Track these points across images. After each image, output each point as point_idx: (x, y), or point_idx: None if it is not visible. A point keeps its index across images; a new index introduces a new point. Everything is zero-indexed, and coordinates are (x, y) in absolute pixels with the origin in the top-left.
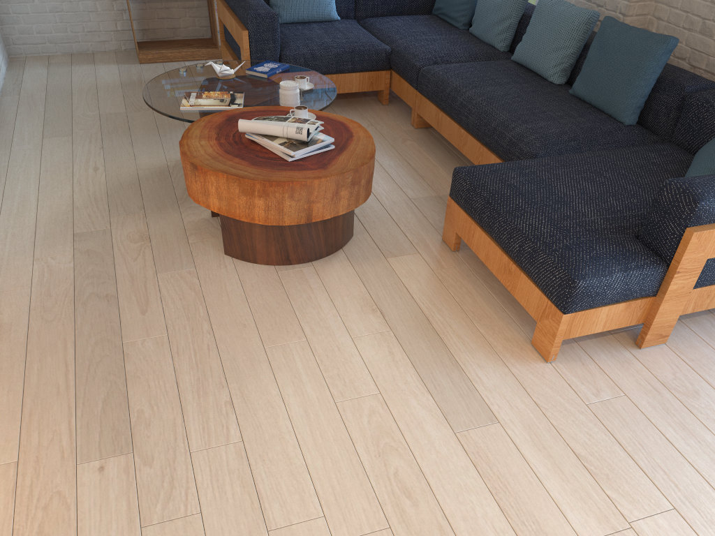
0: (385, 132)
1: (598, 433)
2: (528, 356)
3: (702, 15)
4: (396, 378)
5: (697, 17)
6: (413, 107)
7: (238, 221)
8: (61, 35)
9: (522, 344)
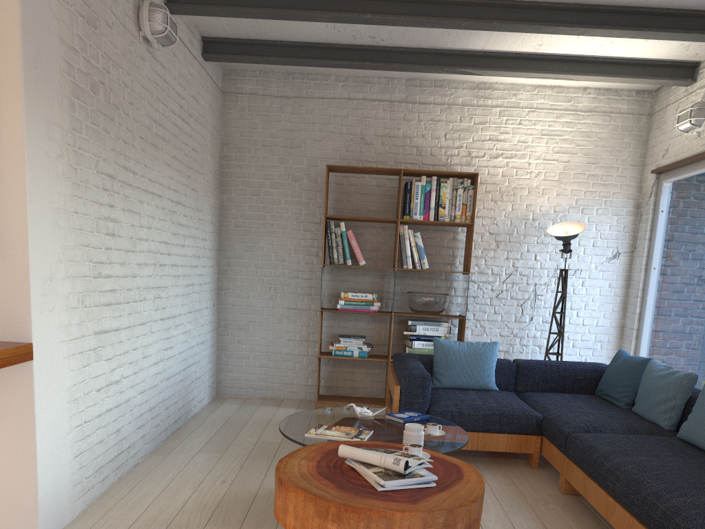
0: (527, 492)
1: None
2: None
3: None
4: None
5: None
6: (560, 472)
7: None
8: (262, 384)
9: None
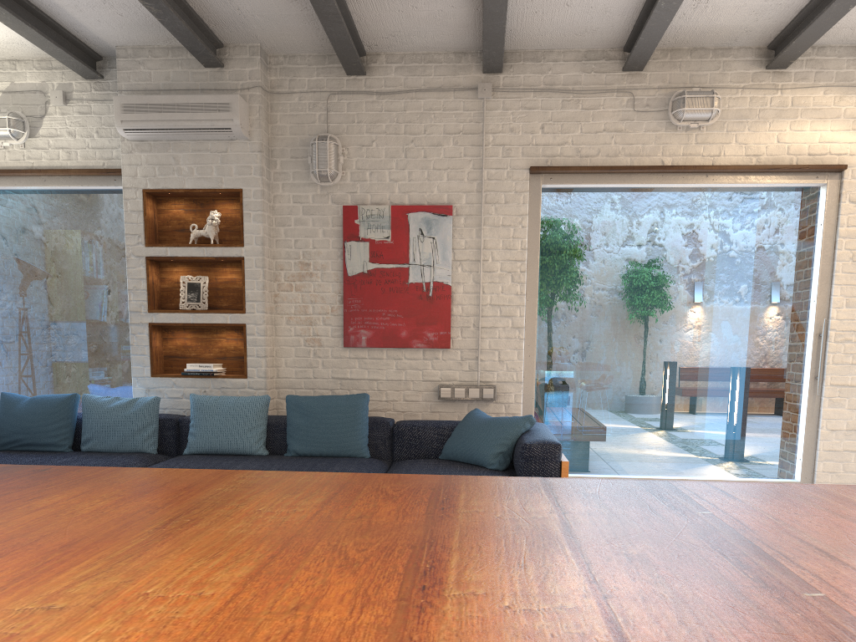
0: None
1: None
2: None
3: (329, 387)
4: None
5: (325, 389)
6: None
7: None
8: None
9: None
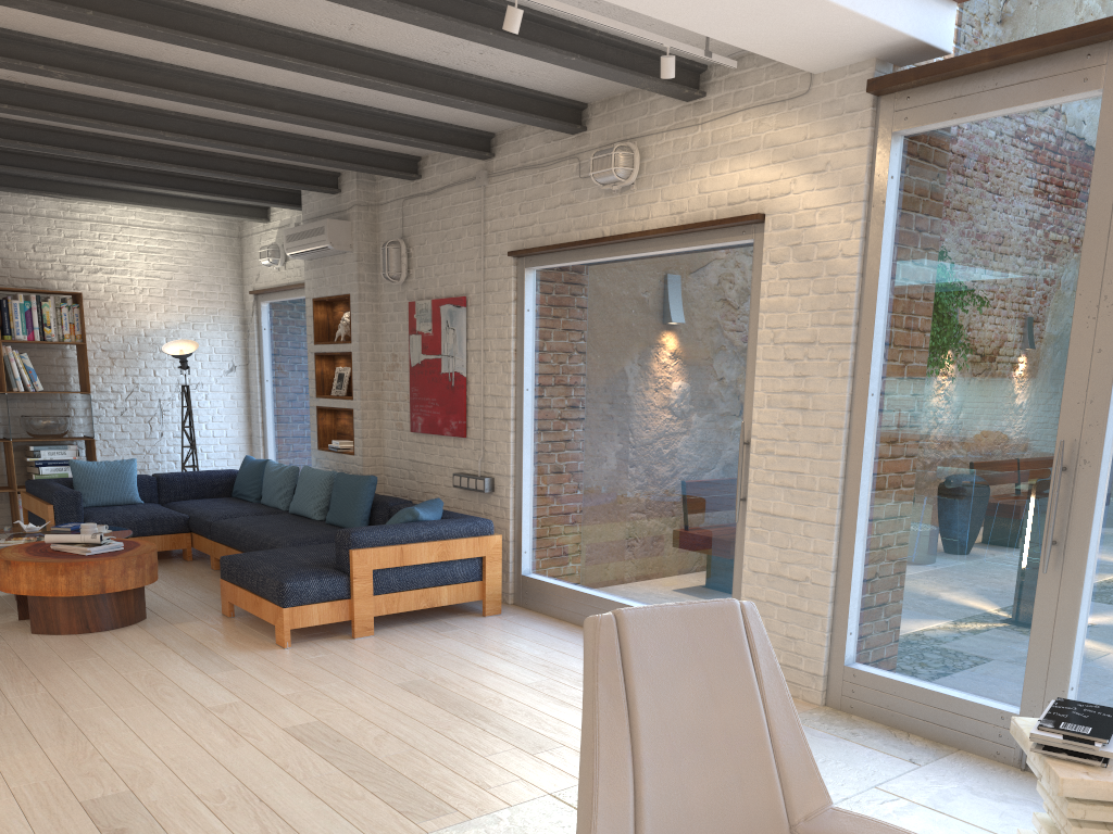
0: (187, 573)
1: (308, 665)
2: (272, 647)
3: (407, 467)
4: (169, 663)
5: (405, 469)
6: (211, 554)
7: (44, 600)
8: None
9: (270, 644)
